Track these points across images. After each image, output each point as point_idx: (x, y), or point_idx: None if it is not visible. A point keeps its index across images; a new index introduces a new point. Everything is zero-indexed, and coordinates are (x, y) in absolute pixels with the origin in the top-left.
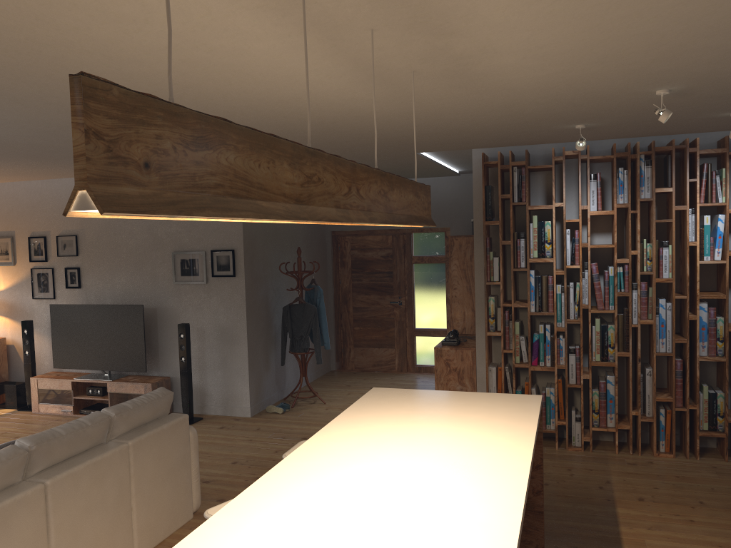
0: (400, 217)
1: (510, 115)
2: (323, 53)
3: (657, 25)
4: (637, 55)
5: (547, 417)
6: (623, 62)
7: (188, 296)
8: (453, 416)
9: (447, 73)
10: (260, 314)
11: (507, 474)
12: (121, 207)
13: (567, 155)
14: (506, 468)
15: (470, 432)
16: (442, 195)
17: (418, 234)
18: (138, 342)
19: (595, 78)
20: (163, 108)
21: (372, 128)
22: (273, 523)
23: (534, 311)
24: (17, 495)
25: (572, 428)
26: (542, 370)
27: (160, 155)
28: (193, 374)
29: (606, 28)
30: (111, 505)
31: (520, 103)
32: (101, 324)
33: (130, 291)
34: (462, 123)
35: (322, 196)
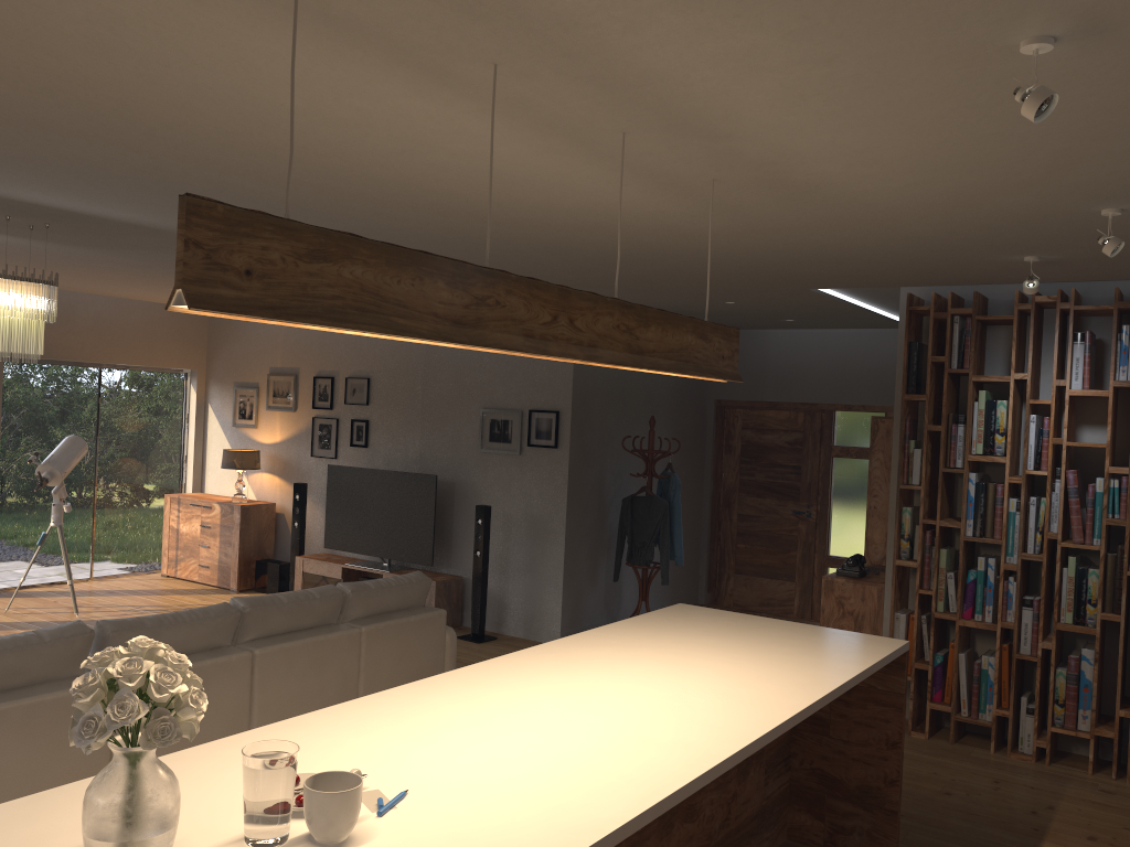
0: (658, 361)
1: (904, 239)
2: (584, 157)
3: (1000, 125)
4: (1014, 162)
5: (980, 701)
6: (1002, 171)
7: (496, 470)
8: (758, 645)
9: (760, 182)
10: (588, 504)
11: (768, 708)
12: (210, 305)
13: (1038, 301)
14: (773, 702)
15: (762, 663)
16: (885, 357)
17: (844, 413)
18: (426, 524)
19: (983, 192)
20: (274, 223)
21: (716, 251)
22: (449, 705)
23: (971, 535)
24: (220, 657)
25: (1021, 724)
26: (976, 627)
27: (266, 264)
28: (491, 577)
29: (929, 129)
30: (331, 700)
31: (901, 222)
32: (385, 496)
33: (425, 456)
34: (842, 249)
35: (501, 322)
